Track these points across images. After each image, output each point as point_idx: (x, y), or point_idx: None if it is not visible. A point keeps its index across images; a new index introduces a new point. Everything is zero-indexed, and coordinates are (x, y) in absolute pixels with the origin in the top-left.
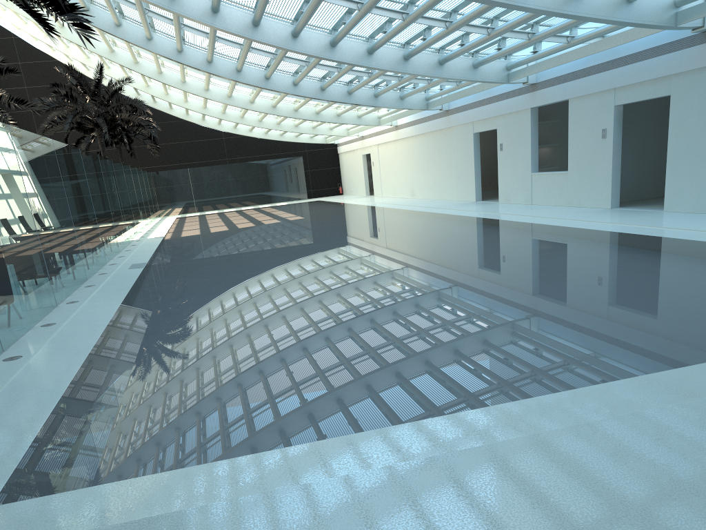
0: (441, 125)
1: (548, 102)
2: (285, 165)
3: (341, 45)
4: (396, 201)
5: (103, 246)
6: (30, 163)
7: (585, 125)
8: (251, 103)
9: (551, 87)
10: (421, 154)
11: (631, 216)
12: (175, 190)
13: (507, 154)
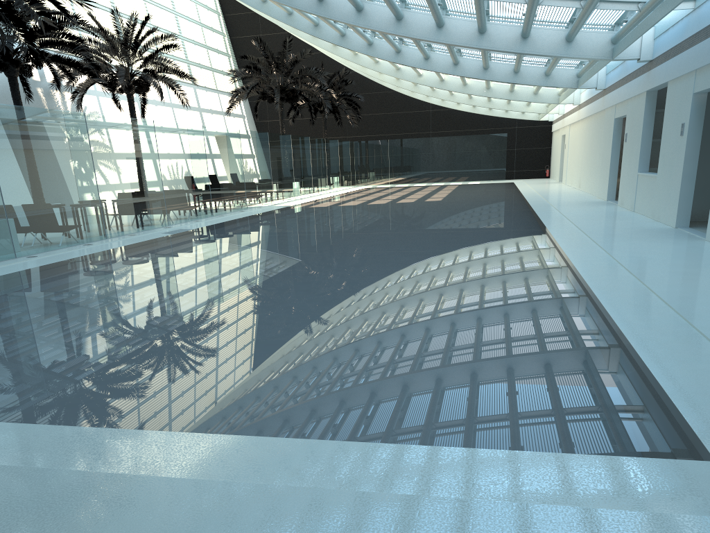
0: (599, 107)
1: (655, 85)
2: (486, 142)
3: (407, 18)
4: (551, 191)
5: (166, 210)
6: (17, 135)
7: (673, 117)
8: (419, 76)
9: (659, 66)
10: (588, 140)
11: (651, 241)
12: (373, 161)
13: (628, 147)
